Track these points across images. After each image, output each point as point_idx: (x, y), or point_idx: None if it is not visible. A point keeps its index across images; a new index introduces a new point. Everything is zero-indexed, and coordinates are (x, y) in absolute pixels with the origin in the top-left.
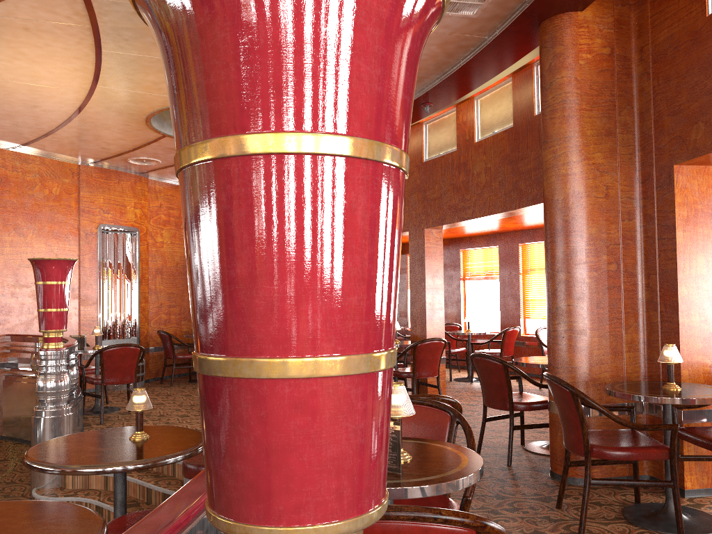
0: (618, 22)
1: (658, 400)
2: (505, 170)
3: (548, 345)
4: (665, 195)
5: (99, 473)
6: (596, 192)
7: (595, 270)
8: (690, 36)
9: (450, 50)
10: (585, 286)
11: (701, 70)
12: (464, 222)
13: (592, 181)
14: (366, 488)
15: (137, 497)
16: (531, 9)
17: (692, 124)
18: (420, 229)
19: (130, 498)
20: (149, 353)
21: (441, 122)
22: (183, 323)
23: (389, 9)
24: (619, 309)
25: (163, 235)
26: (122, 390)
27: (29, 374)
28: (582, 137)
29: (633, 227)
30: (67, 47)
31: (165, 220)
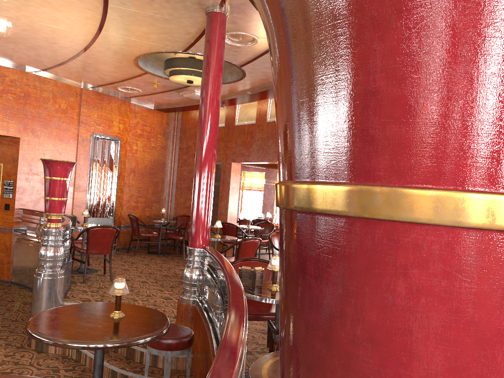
0: None
1: None
2: None
3: None
4: None
5: (86, 348)
6: None
7: None
8: None
9: None
10: None
11: None
12: None
13: None
14: None
15: None
16: None
17: None
18: None
19: None
20: (121, 229)
21: None
22: (146, 210)
23: None
24: None
25: (137, 144)
26: (99, 255)
27: (34, 239)
28: None
29: None
30: (82, 0)
31: (140, 133)
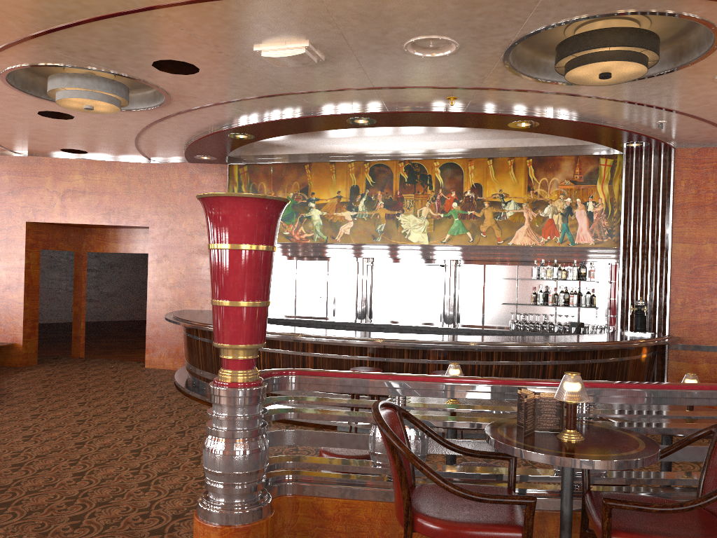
0: None
1: None
2: None
3: None
4: None
5: (600, 419)
6: None
7: None
8: None
9: None
10: None
11: None
12: None
13: None
14: (218, 336)
15: None
16: None
17: None
18: None
19: None
20: None
21: None
22: None
23: (209, 209)
24: None
25: None
26: None
27: None
28: None
29: None
30: None
31: None
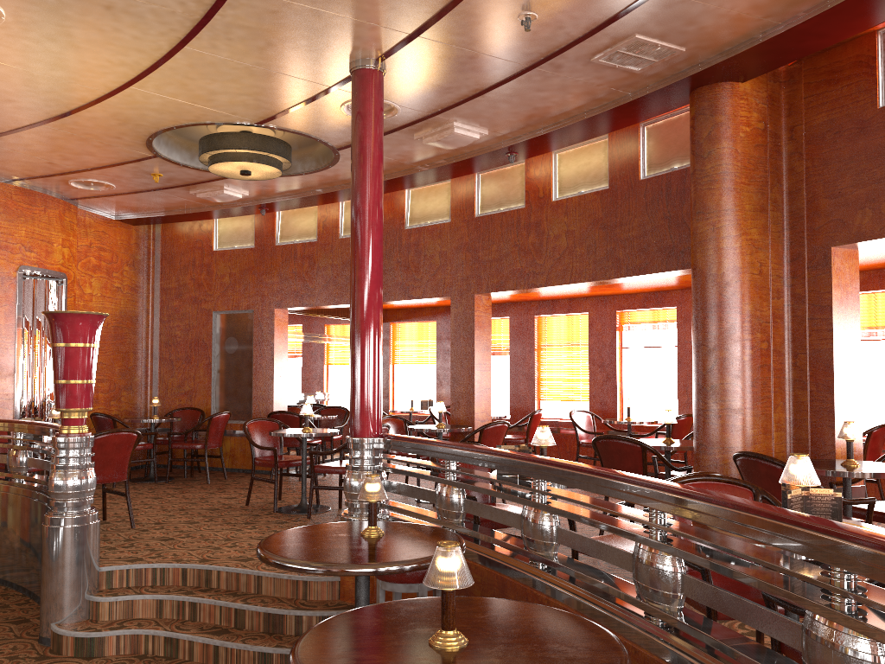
0: (771, 98)
1: (860, 475)
2: (595, 235)
3: (698, 425)
4: (819, 276)
5: (405, 570)
6: (752, 268)
7: (751, 347)
8: (855, 124)
9: (583, 101)
10: (742, 363)
11: (870, 159)
12: (529, 290)
13: (749, 257)
14: None
15: (216, 623)
16: (701, 74)
17: (857, 209)
18: (468, 295)
19: (207, 625)
20: None
21: (500, 173)
22: (112, 404)
23: None
24: (769, 388)
25: (92, 284)
26: None
27: None
28: (741, 211)
29: (781, 305)
30: (141, 36)
31: (96, 264)
